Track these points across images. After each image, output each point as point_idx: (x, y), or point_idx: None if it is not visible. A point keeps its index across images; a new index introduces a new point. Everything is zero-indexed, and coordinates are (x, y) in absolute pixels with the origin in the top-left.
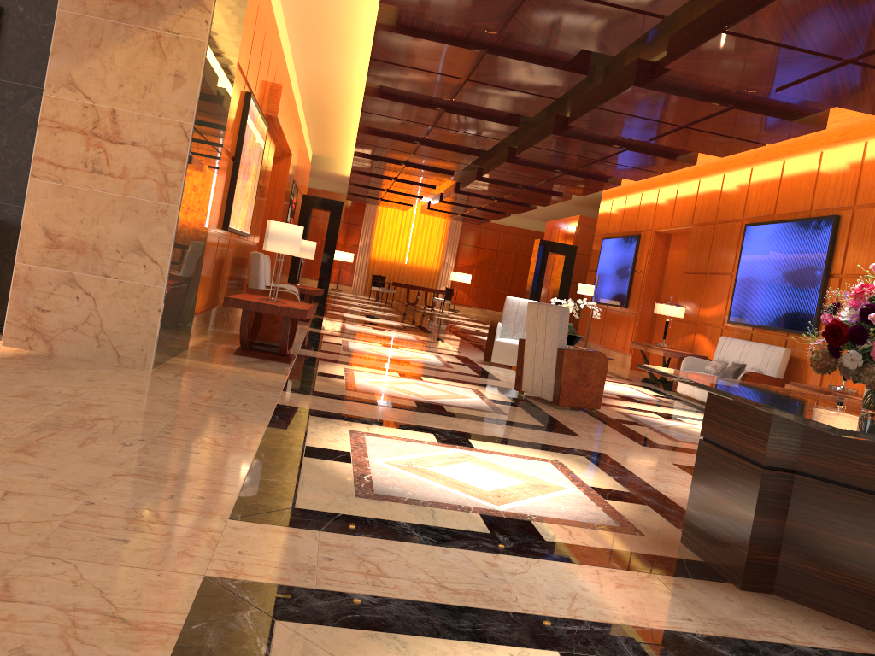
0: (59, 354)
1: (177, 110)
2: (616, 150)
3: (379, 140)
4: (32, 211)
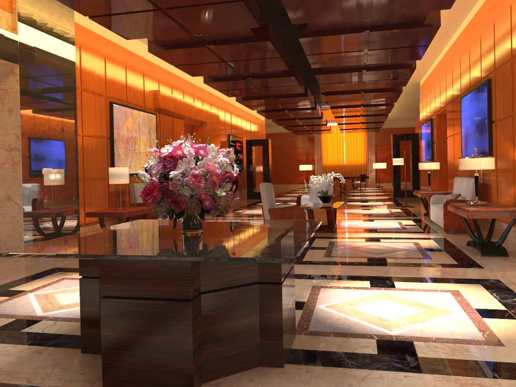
0: None
1: (12, 127)
2: (361, 73)
3: (251, 102)
4: None
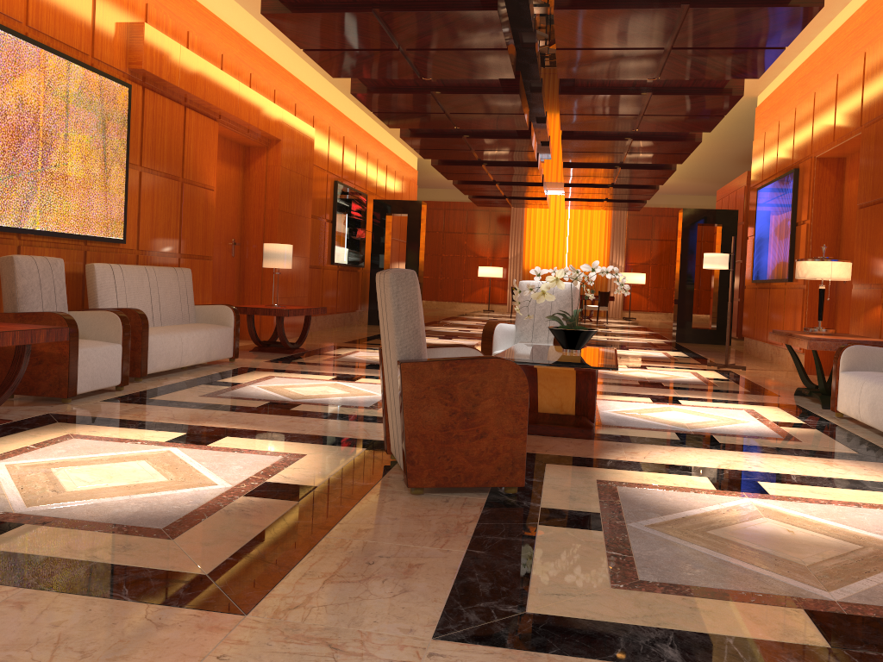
0: None
1: None
2: (673, 15)
3: (388, 100)
4: None
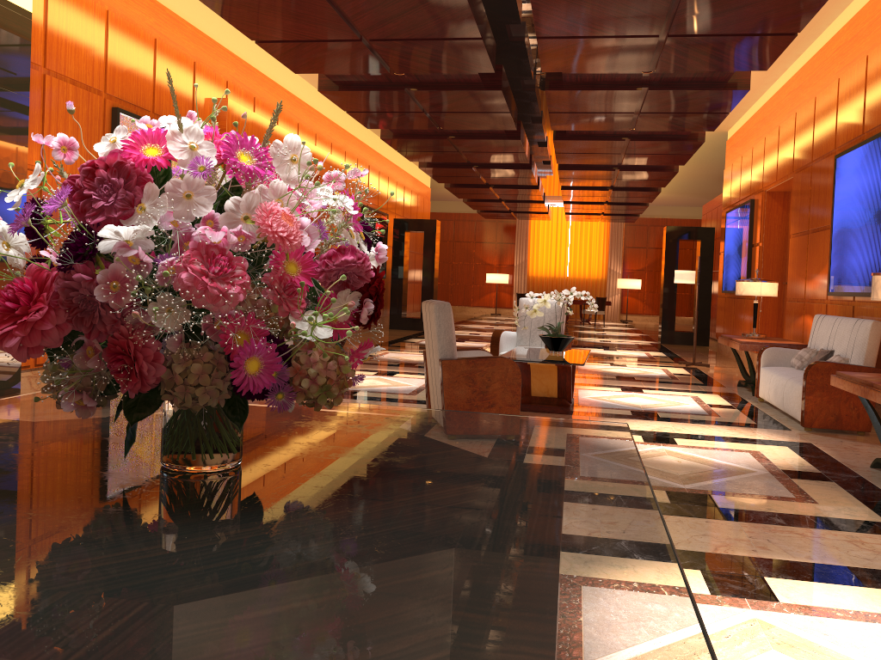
0: None
1: None
2: (637, 94)
3: (411, 143)
4: None
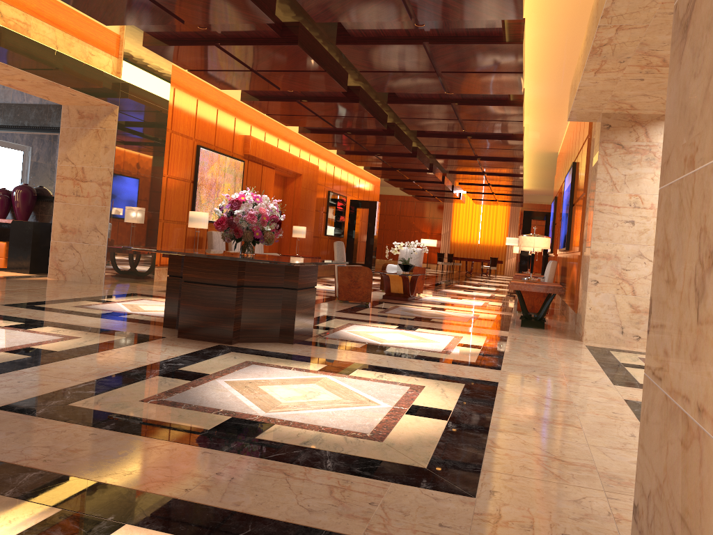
0: (68, 280)
1: (106, 163)
2: (465, 140)
3: (354, 157)
4: (56, 217)
